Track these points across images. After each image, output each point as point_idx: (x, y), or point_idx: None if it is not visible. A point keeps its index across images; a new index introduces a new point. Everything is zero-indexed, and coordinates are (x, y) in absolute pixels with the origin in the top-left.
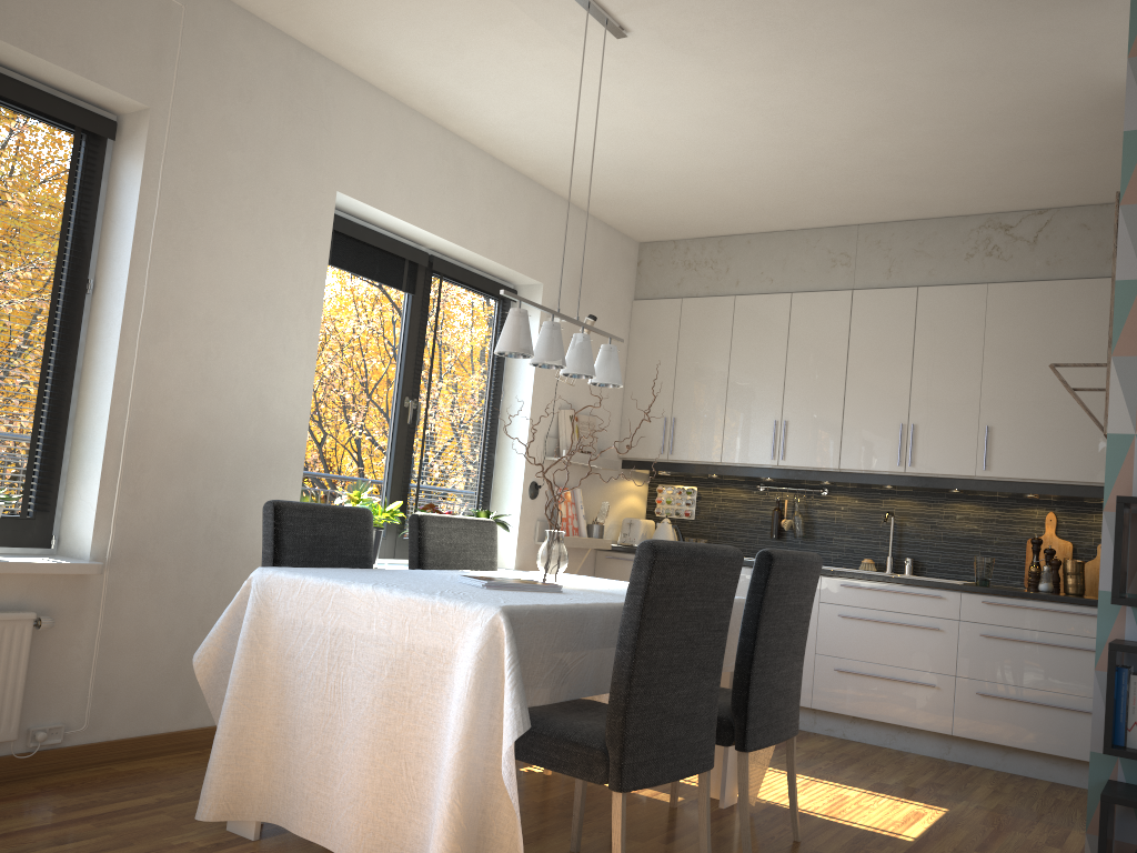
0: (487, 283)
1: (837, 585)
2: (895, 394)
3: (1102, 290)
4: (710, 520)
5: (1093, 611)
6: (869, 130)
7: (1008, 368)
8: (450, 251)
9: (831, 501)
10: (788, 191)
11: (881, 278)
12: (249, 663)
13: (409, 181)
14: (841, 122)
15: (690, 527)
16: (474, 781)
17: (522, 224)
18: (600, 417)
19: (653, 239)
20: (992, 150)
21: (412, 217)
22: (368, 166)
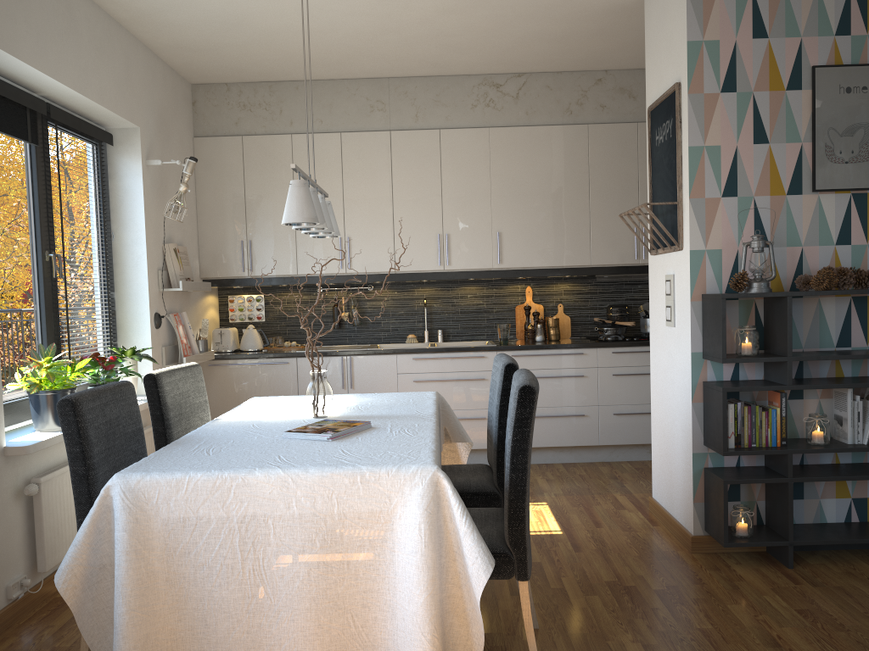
0: (92, 129)
1: (410, 359)
2: (431, 212)
3: (563, 134)
4: (279, 320)
5: (578, 351)
6: (450, 10)
7: (508, 190)
8: (64, 98)
9: (376, 294)
10: (353, 50)
11: (410, 121)
12: (138, 573)
13: (35, 26)
14: (433, 2)
15: (262, 327)
16: (441, 613)
17: (120, 70)
18: (186, 245)
19: (207, 81)
20: (520, 32)
21: (43, 65)
22: (1, 8)
